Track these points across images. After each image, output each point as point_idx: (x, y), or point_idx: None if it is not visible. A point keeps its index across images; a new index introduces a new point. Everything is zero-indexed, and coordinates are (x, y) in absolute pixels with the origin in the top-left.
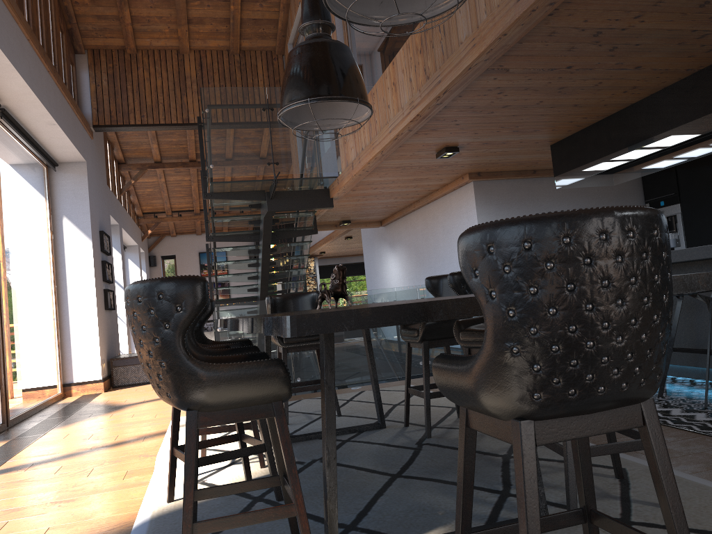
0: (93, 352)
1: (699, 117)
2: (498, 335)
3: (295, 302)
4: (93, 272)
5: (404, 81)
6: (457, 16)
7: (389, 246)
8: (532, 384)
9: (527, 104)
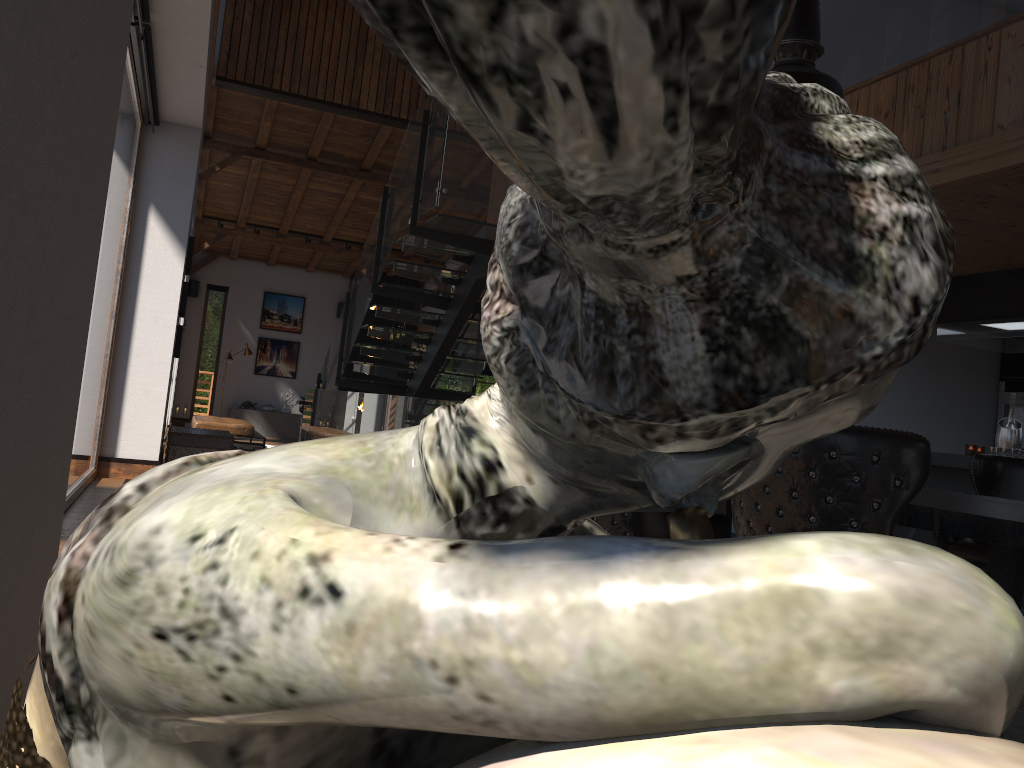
0: (153, 418)
1: None
2: None
3: None
4: (178, 298)
5: None
6: (1001, 86)
7: None
8: None
9: (992, 224)
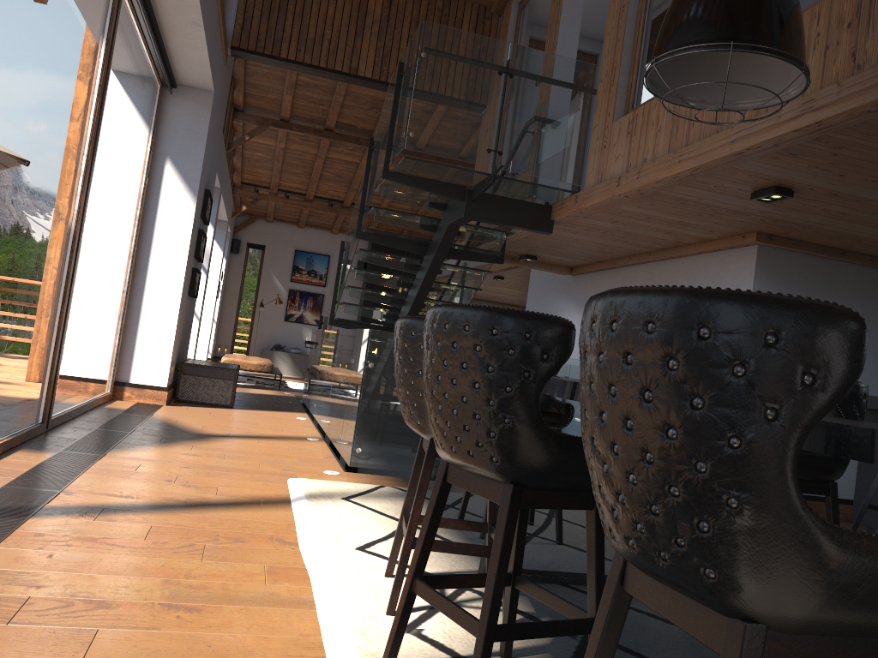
0: (164, 349)
1: None
2: None
3: None
4: (188, 242)
5: None
6: None
7: (575, 303)
8: None
9: None
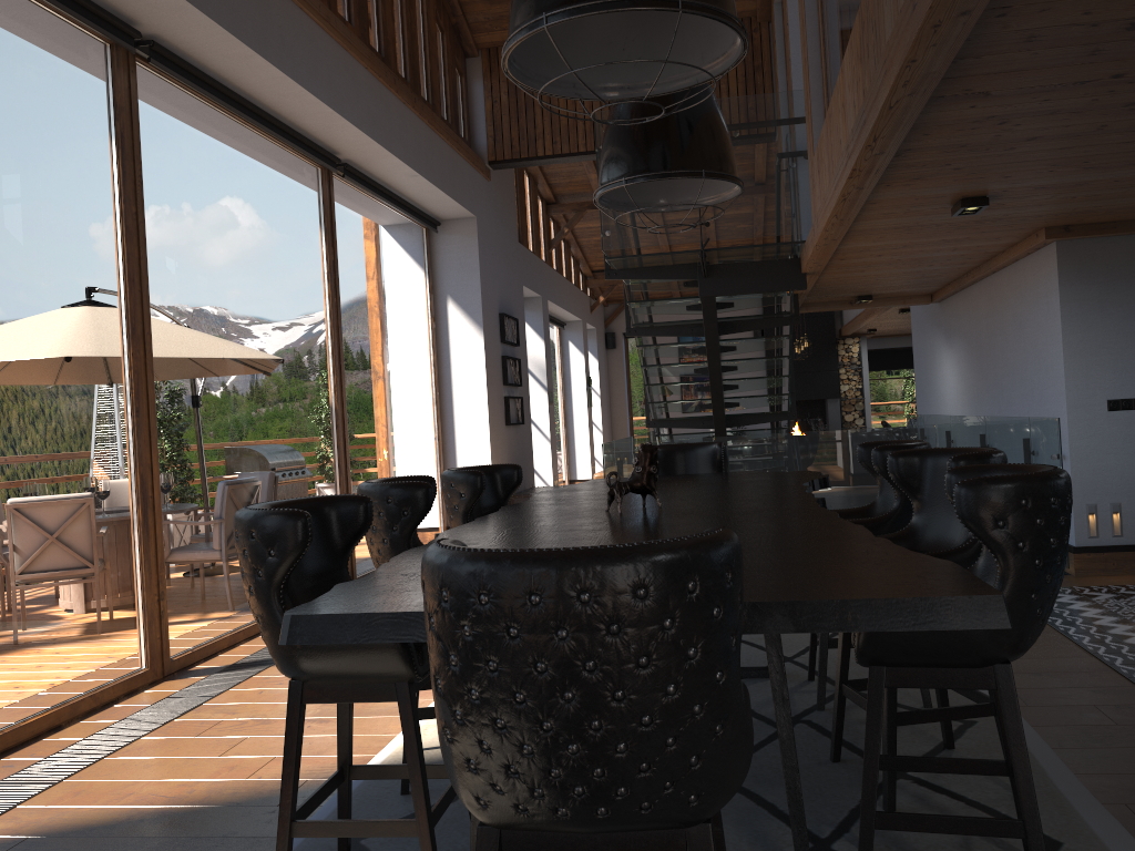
0: None
1: None
2: (436, 707)
3: (689, 457)
4: (484, 375)
5: (850, 105)
6: (884, 10)
7: (944, 337)
8: (473, 784)
9: (1076, 132)
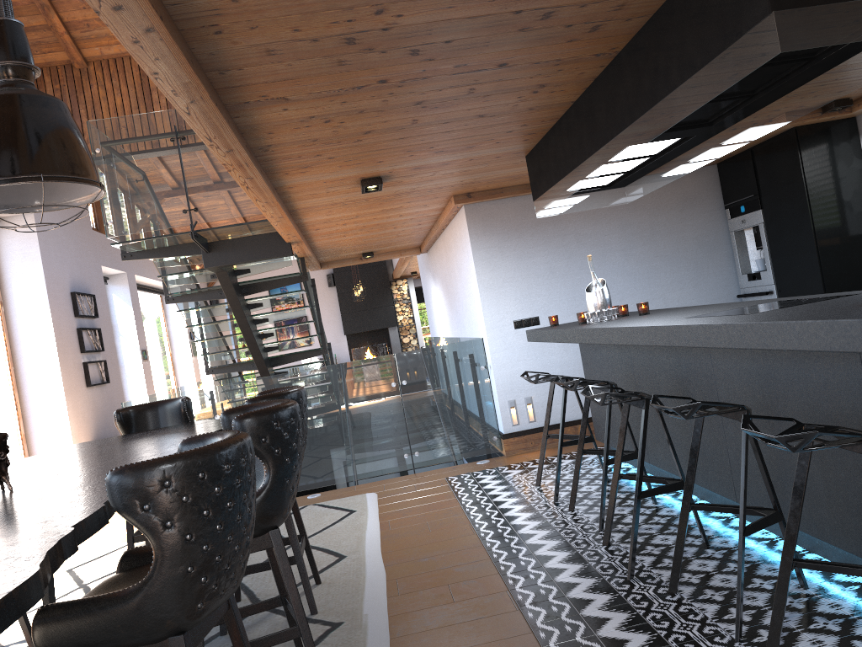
0: (65, 444)
1: (626, 125)
2: None
3: (162, 412)
4: (55, 348)
5: None
6: None
7: (433, 278)
8: None
9: (398, 125)
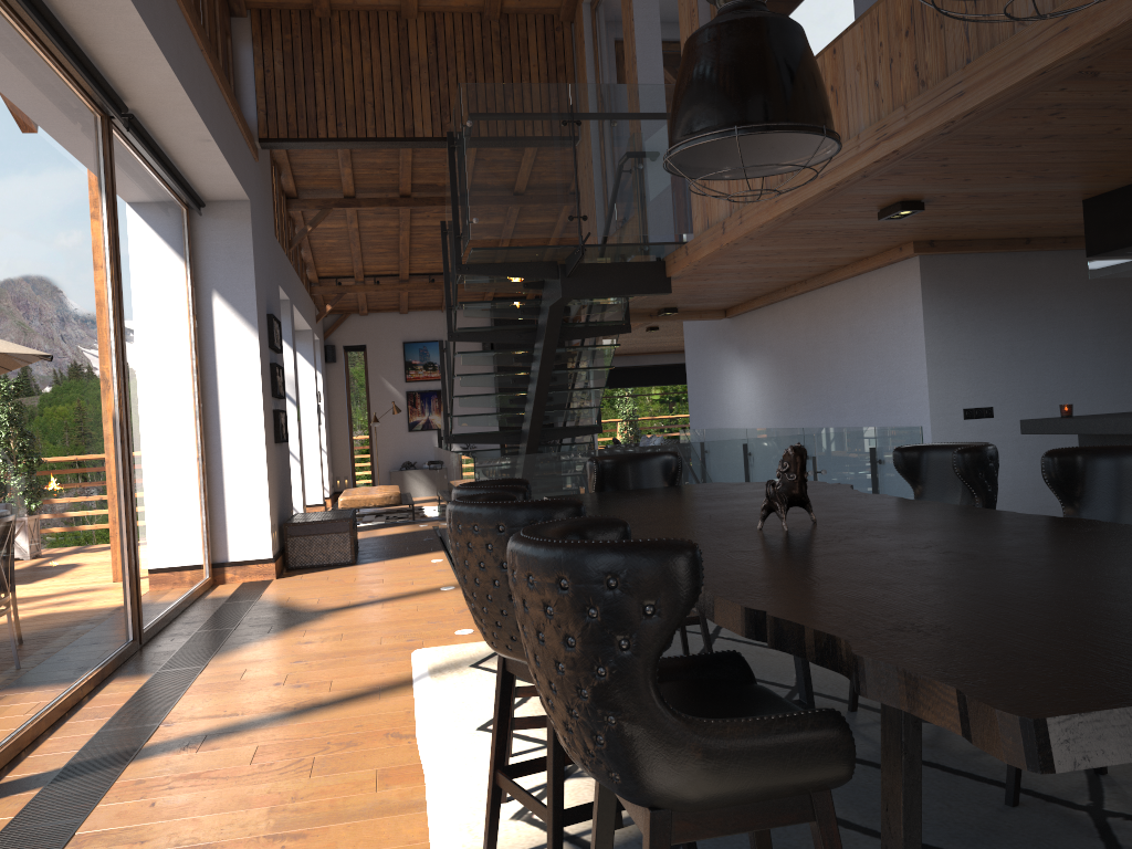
0: (259, 514)
1: None
2: None
3: (633, 469)
4: (260, 384)
5: (859, 86)
6: None
7: (738, 352)
8: None
9: (1089, 133)
